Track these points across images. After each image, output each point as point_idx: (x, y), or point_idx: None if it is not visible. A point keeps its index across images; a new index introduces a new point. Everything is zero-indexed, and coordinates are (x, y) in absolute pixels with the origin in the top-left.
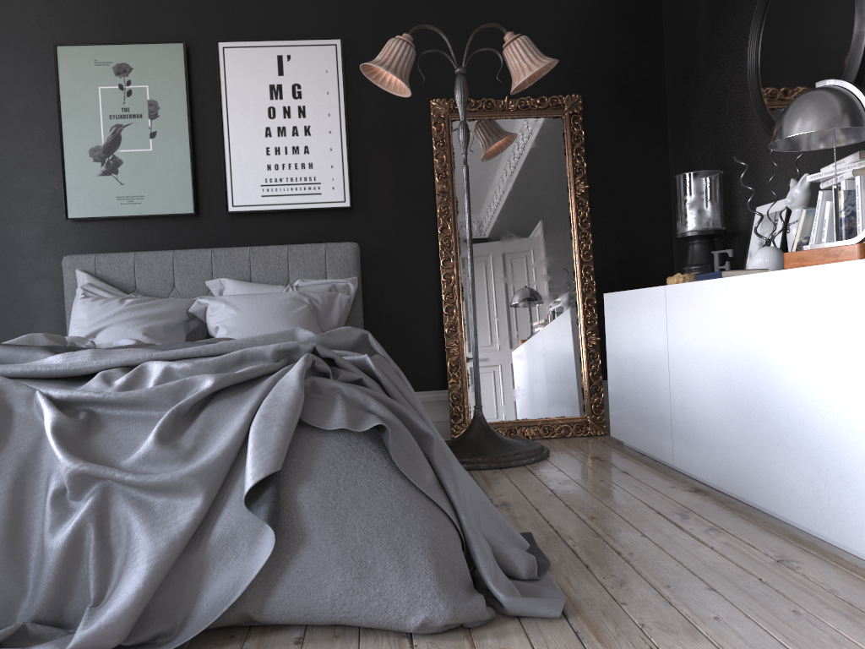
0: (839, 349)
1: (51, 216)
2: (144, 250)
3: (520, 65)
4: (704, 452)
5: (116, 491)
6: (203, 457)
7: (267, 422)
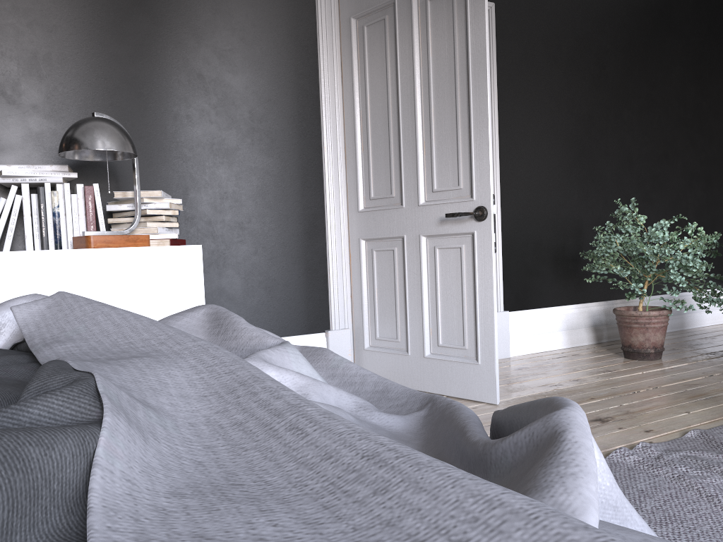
0: (162, 303)
1: None
2: None
3: None
4: None
5: None
6: None
7: None
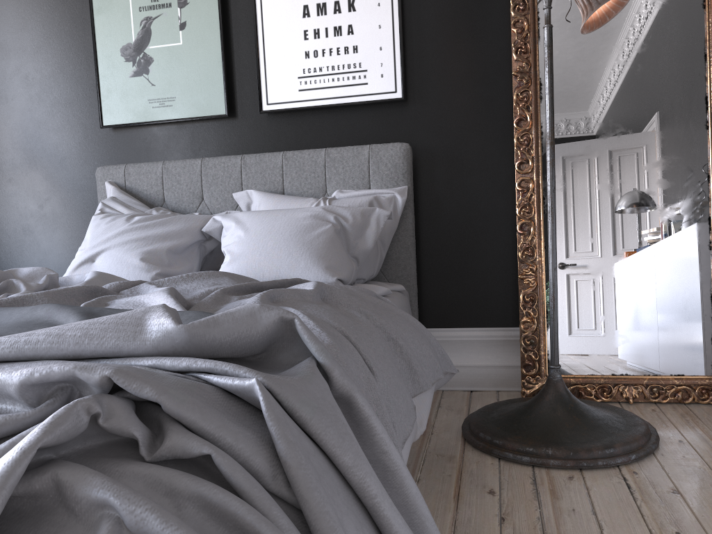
0: None
1: (89, 124)
2: (179, 158)
3: None
4: None
5: None
6: None
7: None
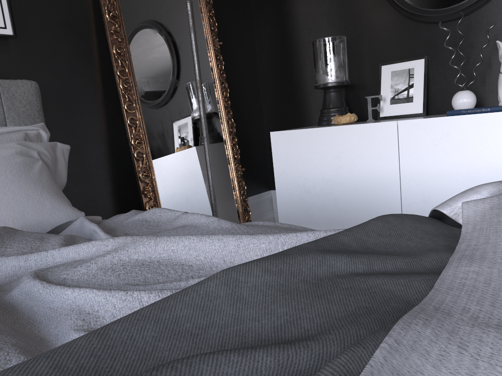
0: None
1: None
2: None
3: None
4: None
5: None
6: None
7: None
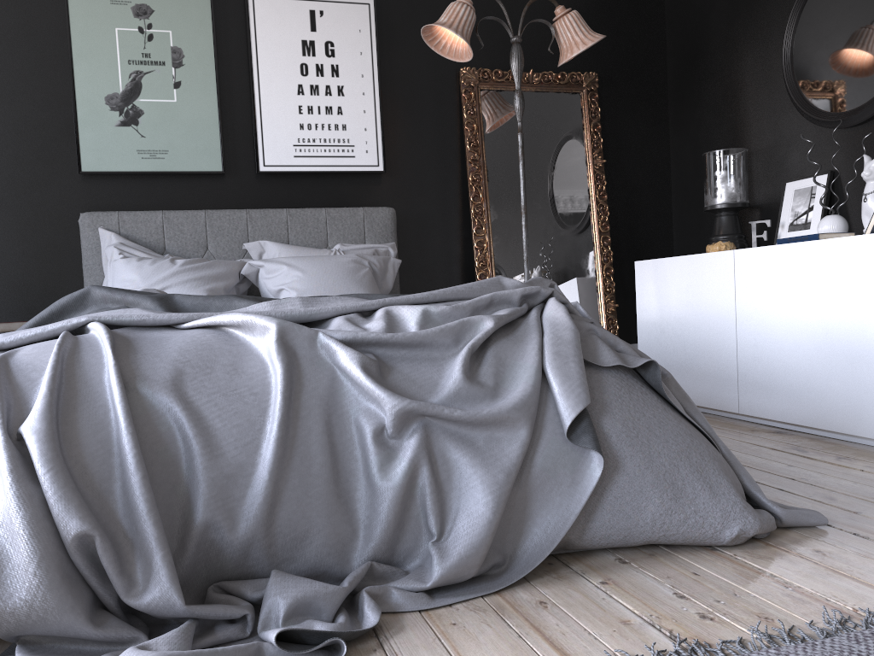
0: None
1: (59, 169)
2: (166, 209)
3: (573, 38)
4: (786, 397)
5: (435, 428)
6: (511, 393)
7: (561, 359)
